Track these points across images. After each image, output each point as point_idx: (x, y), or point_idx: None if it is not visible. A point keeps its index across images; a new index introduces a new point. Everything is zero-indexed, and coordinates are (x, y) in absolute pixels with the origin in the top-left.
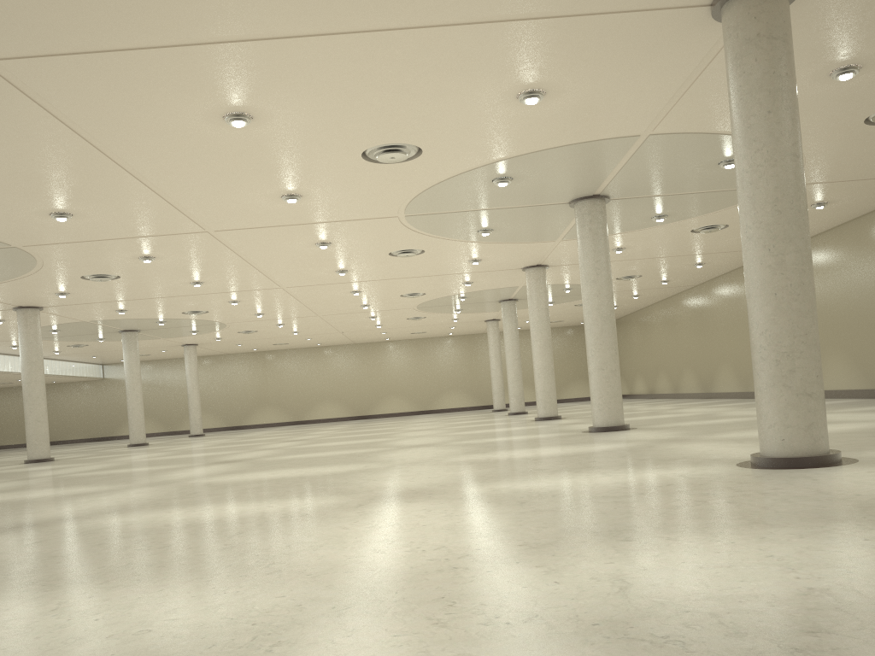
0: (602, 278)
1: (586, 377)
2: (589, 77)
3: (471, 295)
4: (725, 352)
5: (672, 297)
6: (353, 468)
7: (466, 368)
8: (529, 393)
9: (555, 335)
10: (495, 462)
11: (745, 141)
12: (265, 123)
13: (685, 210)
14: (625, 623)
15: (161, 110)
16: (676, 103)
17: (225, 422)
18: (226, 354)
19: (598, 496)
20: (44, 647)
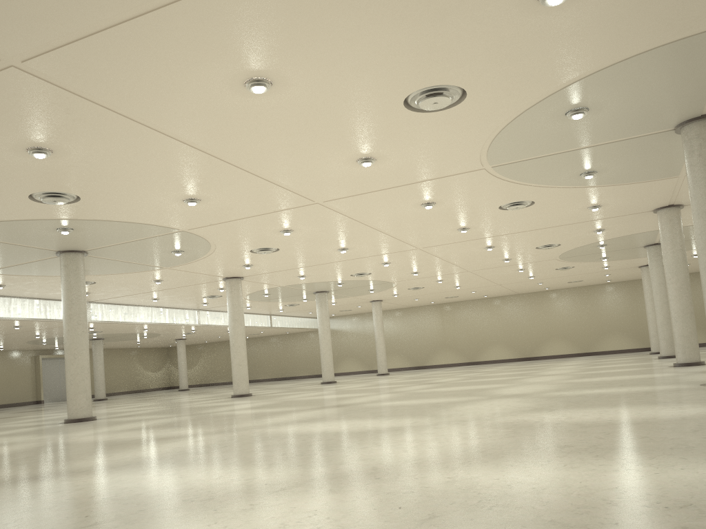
0: None
1: None
2: None
3: (610, 243)
4: None
5: None
6: (399, 424)
7: (627, 312)
8: None
9: None
10: (536, 427)
11: None
12: (287, 85)
13: None
14: None
15: (187, 88)
16: None
17: (411, 363)
18: (411, 307)
19: (544, 520)
20: None
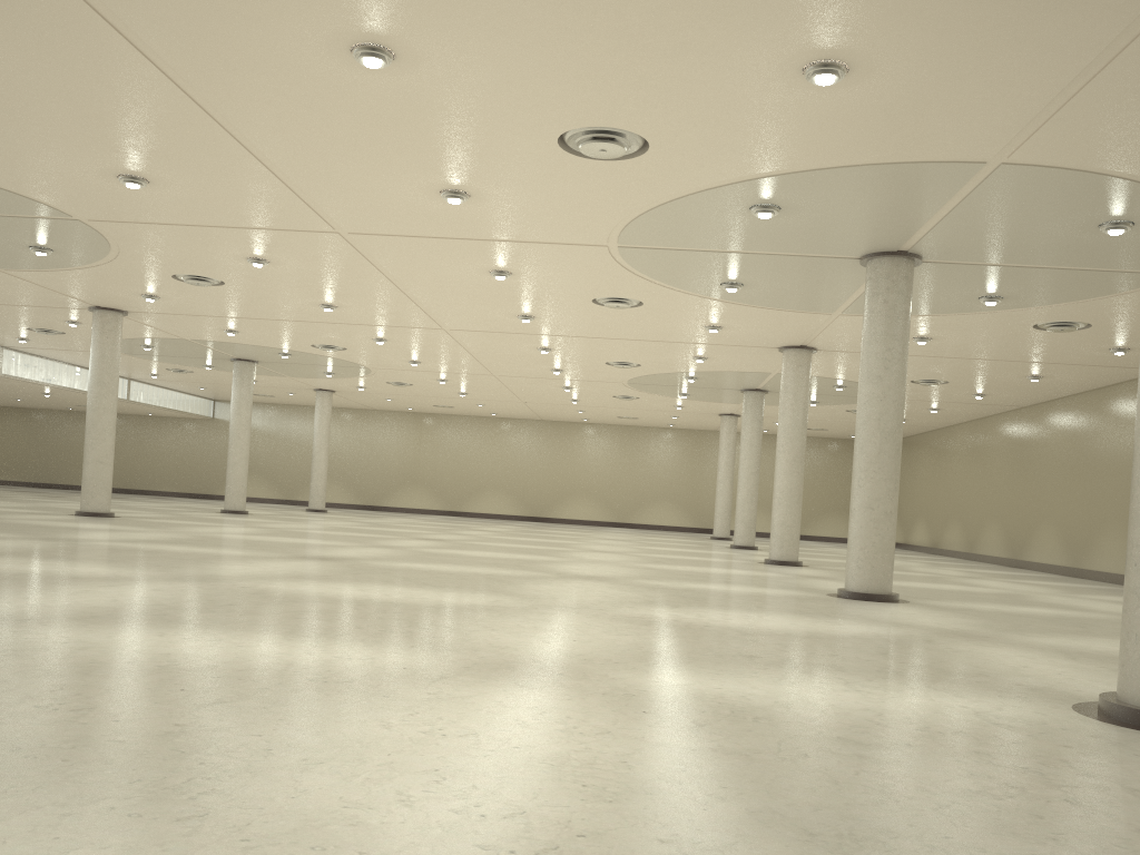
0: (892, 376)
1: (847, 510)
2: (922, 49)
3: (703, 377)
4: (1051, 506)
5: (986, 419)
6: (476, 601)
7: (686, 475)
8: (765, 520)
9: (814, 447)
10: (684, 628)
11: None
12: (414, 68)
13: (1032, 293)
14: None
15: (258, 26)
16: (1054, 114)
17: (358, 498)
18: (373, 410)
19: (831, 736)
20: None
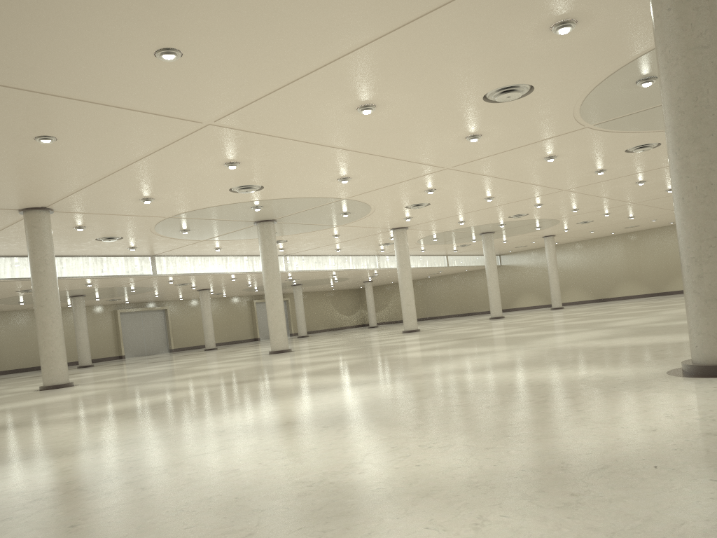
0: None
1: None
2: None
3: None
4: None
5: None
6: (486, 350)
7: None
8: None
9: None
10: (568, 350)
11: (655, 44)
12: (387, 105)
13: None
14: (135, 469)
15: (319, 117)
16: None
17: (592, 295)
18: (591, 239)
19: (464, 391)
20: (50, 442)
